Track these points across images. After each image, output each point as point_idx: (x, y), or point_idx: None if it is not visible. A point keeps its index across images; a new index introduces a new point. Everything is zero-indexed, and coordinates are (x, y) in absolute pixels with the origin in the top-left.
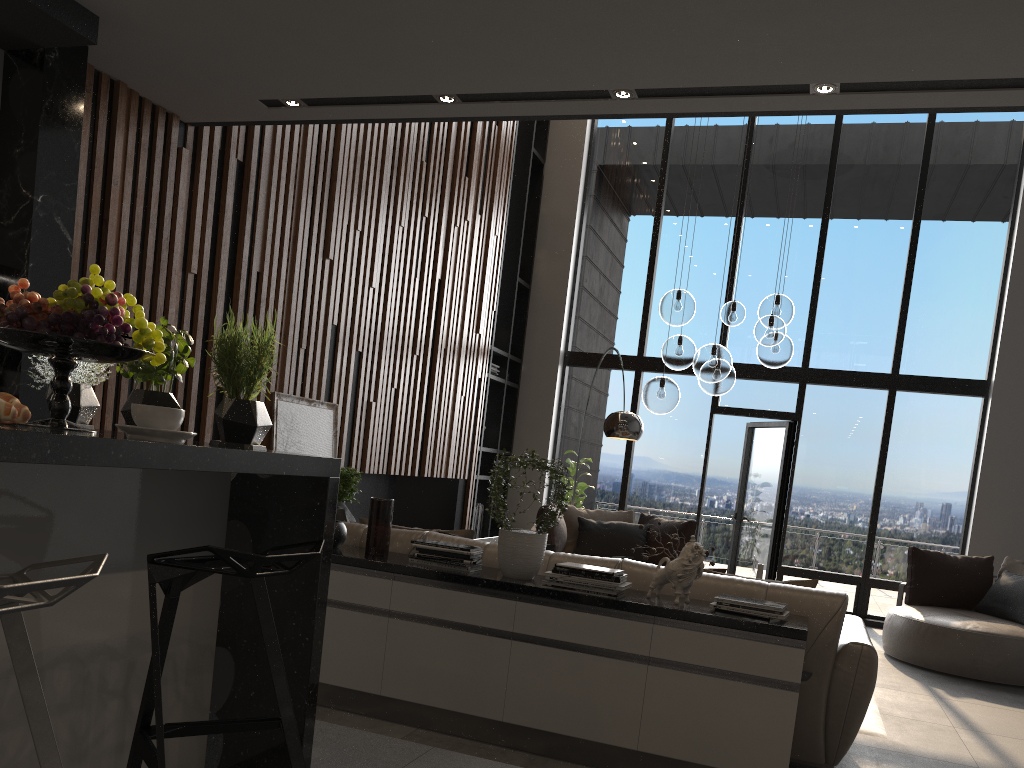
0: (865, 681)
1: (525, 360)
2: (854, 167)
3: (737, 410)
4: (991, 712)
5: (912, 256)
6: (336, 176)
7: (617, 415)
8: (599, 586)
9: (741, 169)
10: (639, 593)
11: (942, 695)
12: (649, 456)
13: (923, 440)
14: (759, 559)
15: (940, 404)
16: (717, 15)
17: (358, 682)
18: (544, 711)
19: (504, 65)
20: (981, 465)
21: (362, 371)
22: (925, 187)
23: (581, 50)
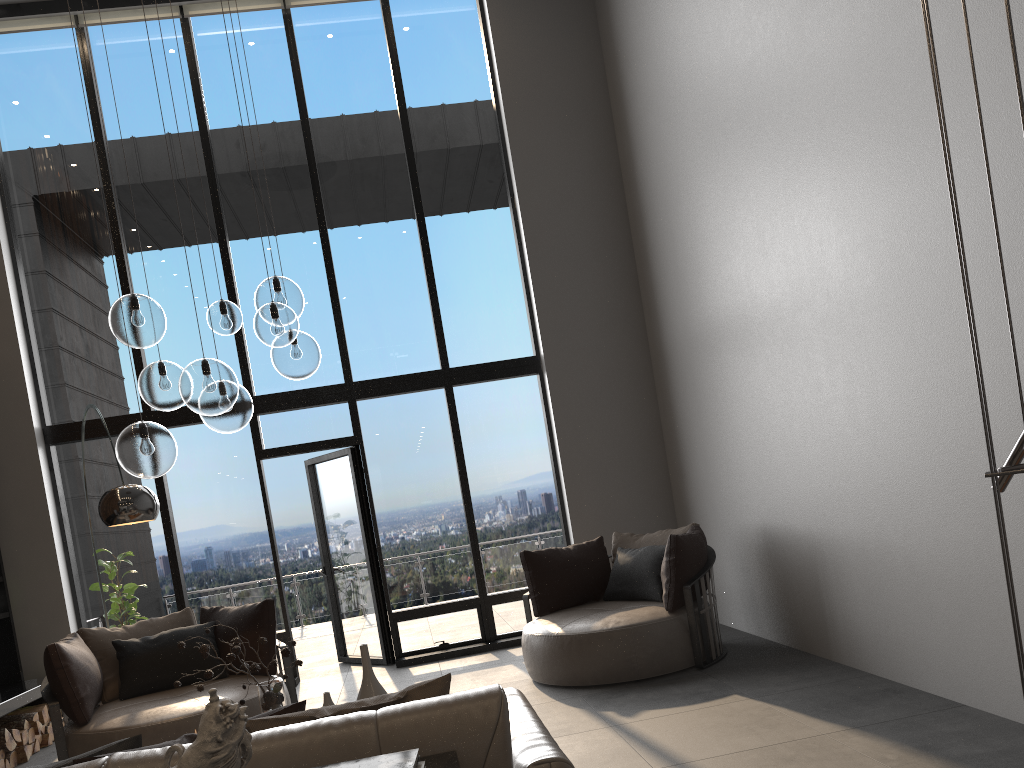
0: None
1: None
2: (334, 150)
3: (287, 449)
4: (676, 723)
5: (425, 238)
6: None
7: (114, 493)
8: None
9: (205, 167)
10: None
11: (617, 720)
12: (198, 530)
13: (495, 433)
14: (366, 612)
15: (500, 391)
16: None
17: None
18: None
19: None
20: (558, 444)
21: None
22: (415, 163)
23: None
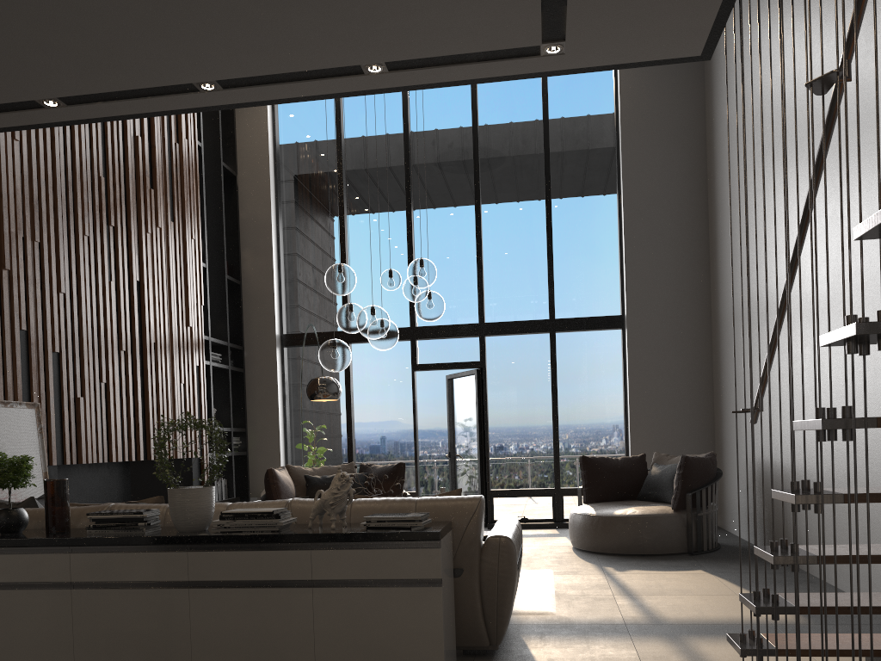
0: (507, 567)
1: (246, 346)
2: (493, 156)
3: (433, 365)
4: (647, 578)
5: (549, 223)
6: (1, 193)
7: (316, 380)
8: (262, 525)
9: (404, 166)
10: (305, 526)
11: (611, 571)
12: (367, 415)
13: (583, 369)
14: (473, 487)
15: (591, 339)
16: (250, 4)
17: (51, 656)
18: (228, 648)
19: (86, 65)
20: (628, 383)
21: (64, 370)
22: (550, 167)
23: (148, 46)
